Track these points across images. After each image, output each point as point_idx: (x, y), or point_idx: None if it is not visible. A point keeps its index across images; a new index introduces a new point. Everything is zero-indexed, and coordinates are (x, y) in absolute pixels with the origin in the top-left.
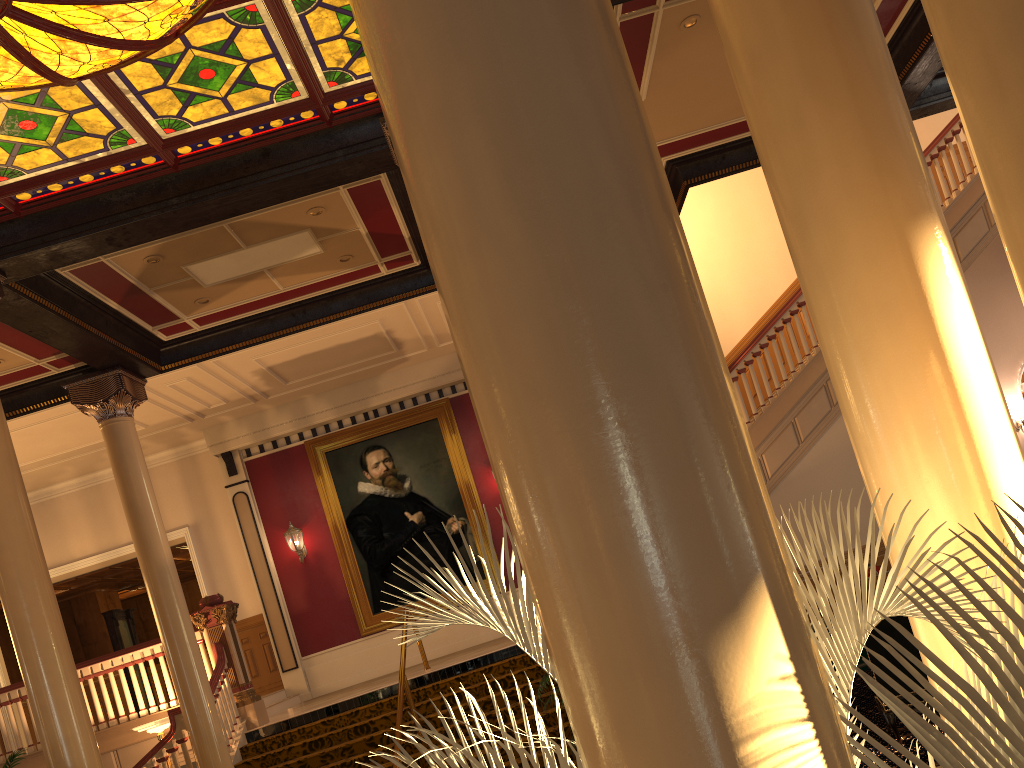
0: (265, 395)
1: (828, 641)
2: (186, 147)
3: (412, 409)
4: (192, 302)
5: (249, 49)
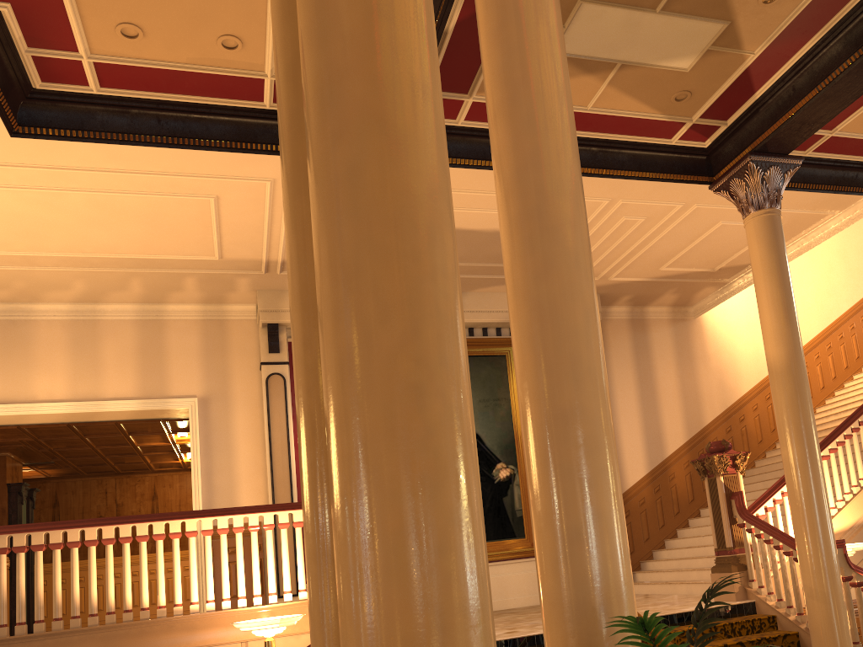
0: None
1: None
2: None
3: (482, 339)
4: None
5: None
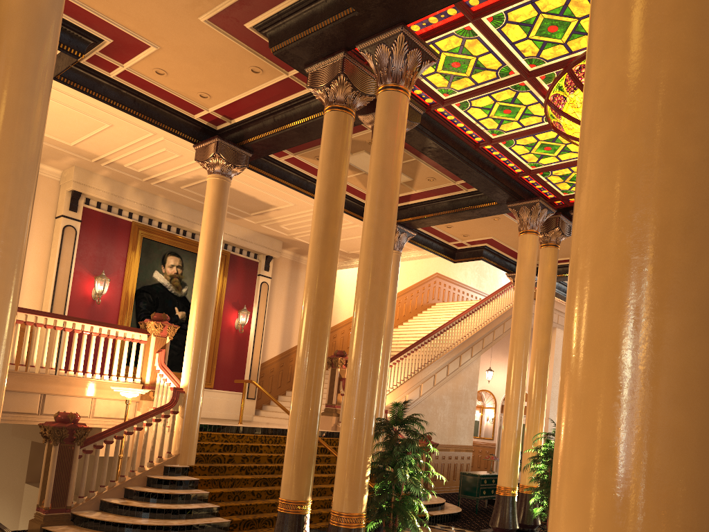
0: (157, 182)
1: None
2: (490, 147)
3: None
4: (317, 155)
5: (564, 155)
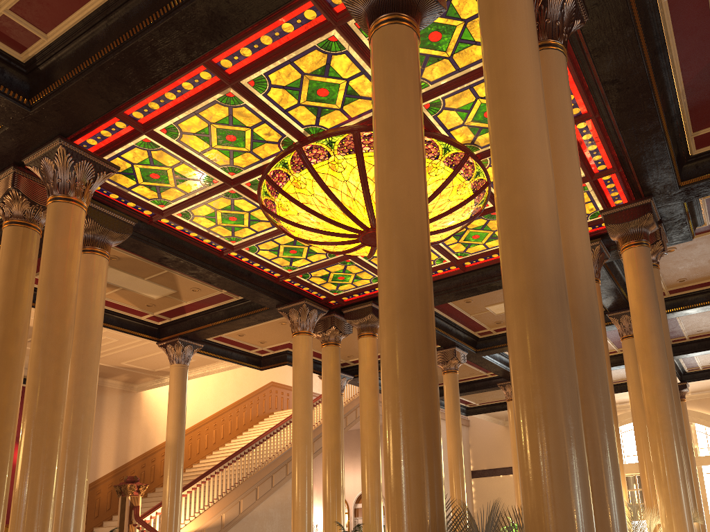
0: None
1: (652, 525)
2: (236, 254)
3: None
4: None
5: (313, 257)
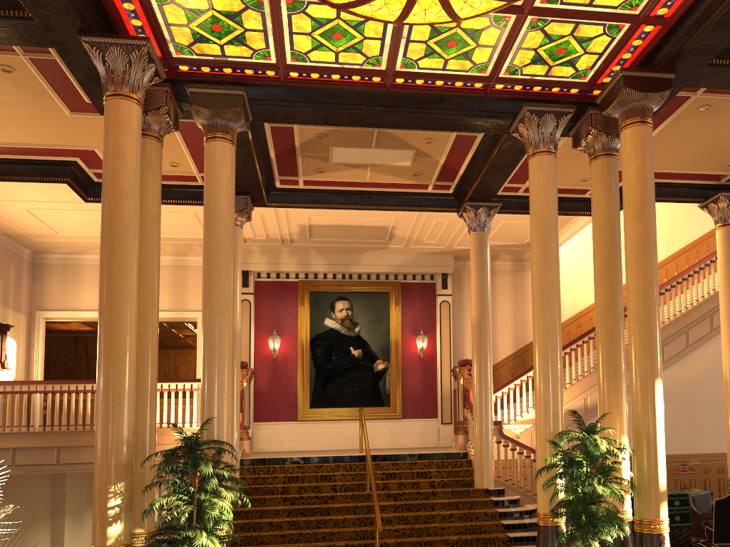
0: (291, 242)
1: None
2: (402, 79)
3: (375, 281)
4: (313, 169)
5: (485, 39)
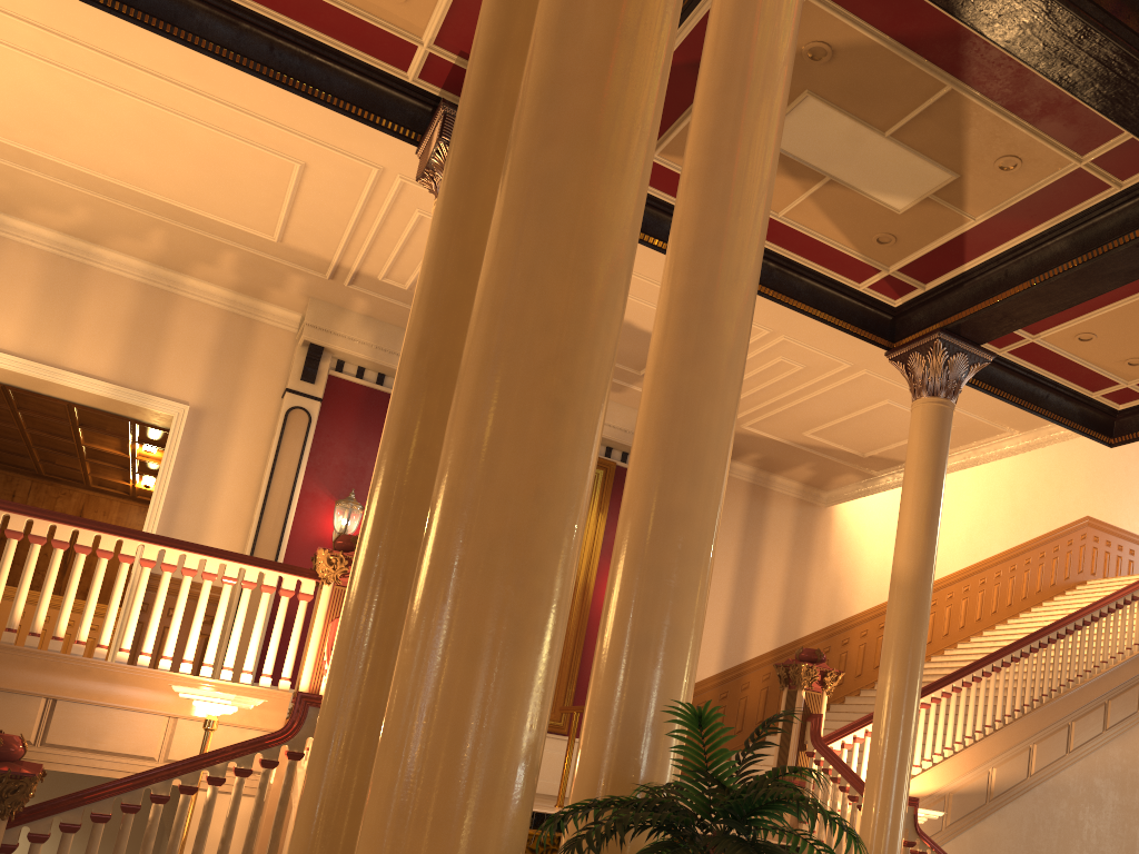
0: None
1: None
2: None
3: None
4: None
5: None
